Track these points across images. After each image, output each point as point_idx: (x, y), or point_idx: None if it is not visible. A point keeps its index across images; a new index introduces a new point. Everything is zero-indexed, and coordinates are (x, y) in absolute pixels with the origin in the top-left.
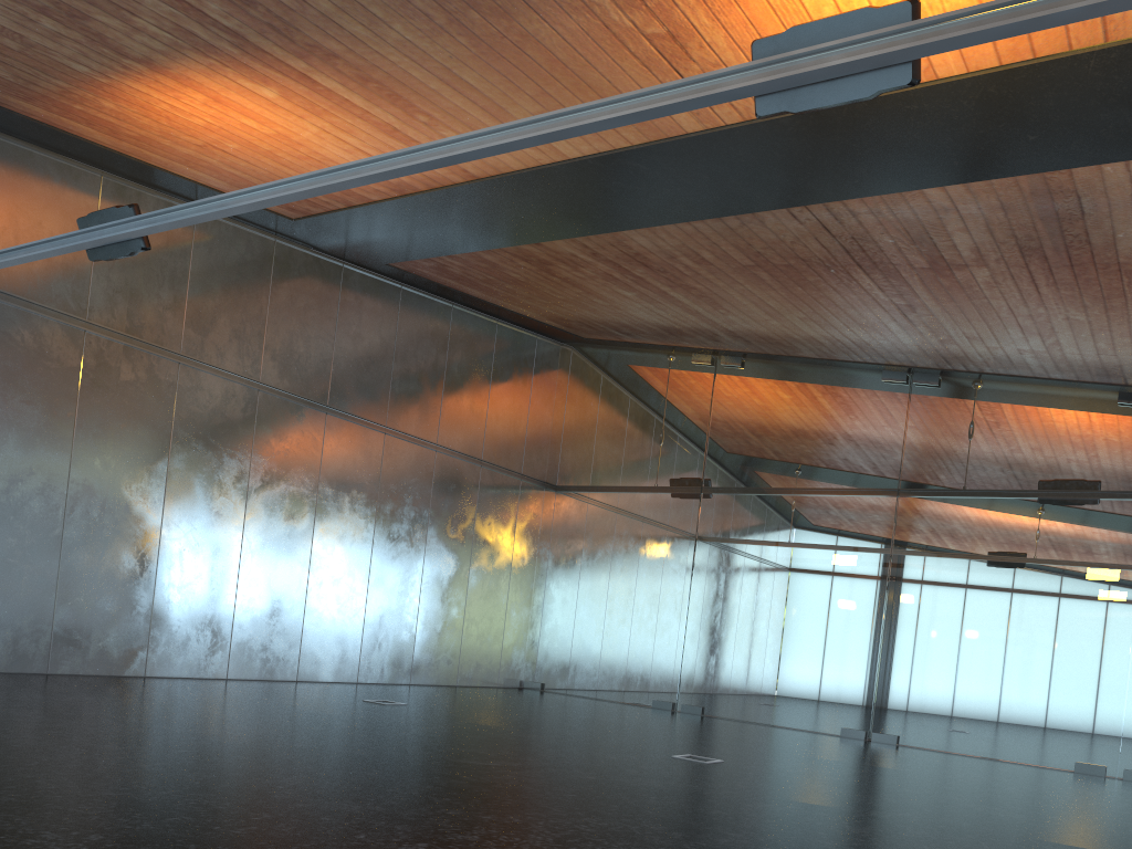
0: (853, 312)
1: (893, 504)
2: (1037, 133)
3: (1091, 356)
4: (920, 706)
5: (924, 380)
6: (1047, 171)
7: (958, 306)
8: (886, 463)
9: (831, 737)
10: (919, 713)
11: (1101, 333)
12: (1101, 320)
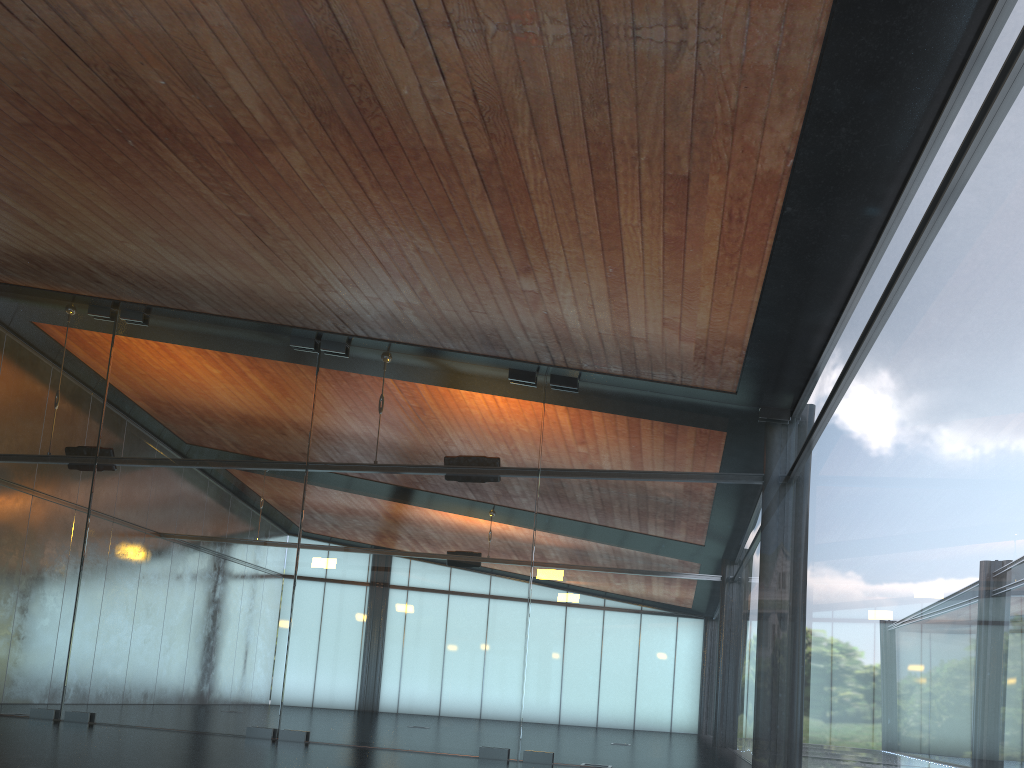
0: (204, 230)
1: (303, 477)
2: None
3: (466, 314)
4: (330, 697)
5: (332, 348)
6: None
7: (305, 224)
8: (295, 433)
9: (230, 738)
10: (329, 705)
11: (459, 276)
12: (450, 253)
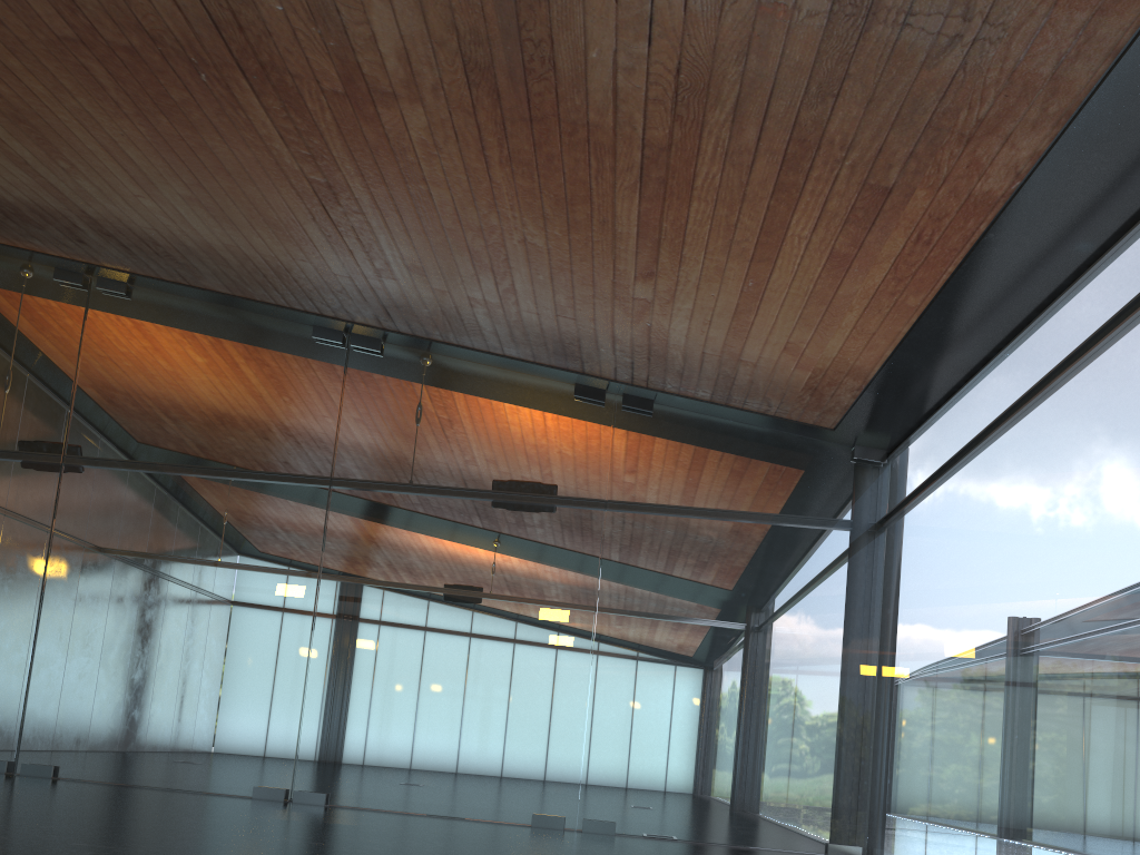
0: (256, 192)
1: (326, 494)
2: None
3: (550, 318)
4: (356, 754)
5: (364, 344)
6: None
7: (393, 197)
8: (317, 442)
9: (238, 801)
10: (354, 763)
11: (562, 275)
12: (563, 248)
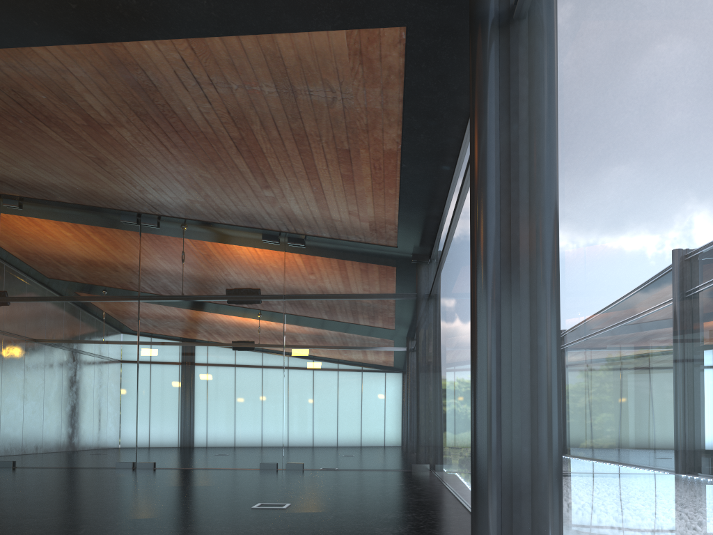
0: (65, 162)
1: (137, 306)
2: (74, 2)
3: (233, 206)
4: (166, 440)
5: (148, 222)
6: (107, 42)
7: (130, 161)
8: (129, 278)
9: (106, 470)
10: (166, 445)
11: (227, 188)
12: (221, 178)
